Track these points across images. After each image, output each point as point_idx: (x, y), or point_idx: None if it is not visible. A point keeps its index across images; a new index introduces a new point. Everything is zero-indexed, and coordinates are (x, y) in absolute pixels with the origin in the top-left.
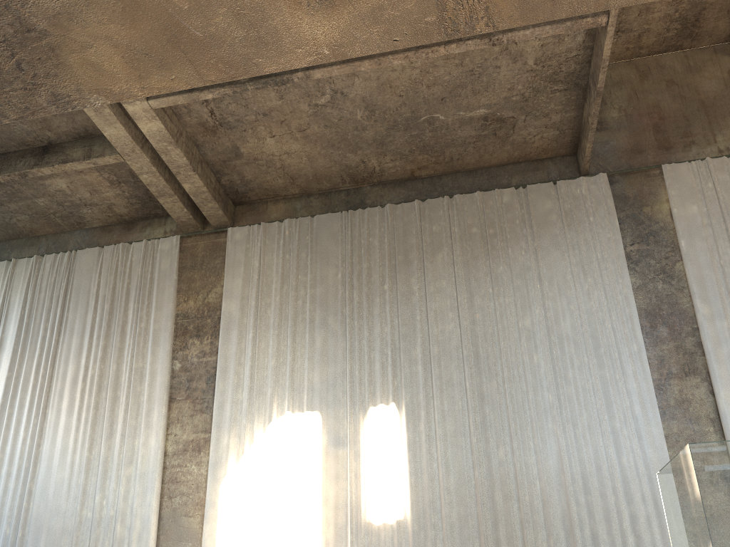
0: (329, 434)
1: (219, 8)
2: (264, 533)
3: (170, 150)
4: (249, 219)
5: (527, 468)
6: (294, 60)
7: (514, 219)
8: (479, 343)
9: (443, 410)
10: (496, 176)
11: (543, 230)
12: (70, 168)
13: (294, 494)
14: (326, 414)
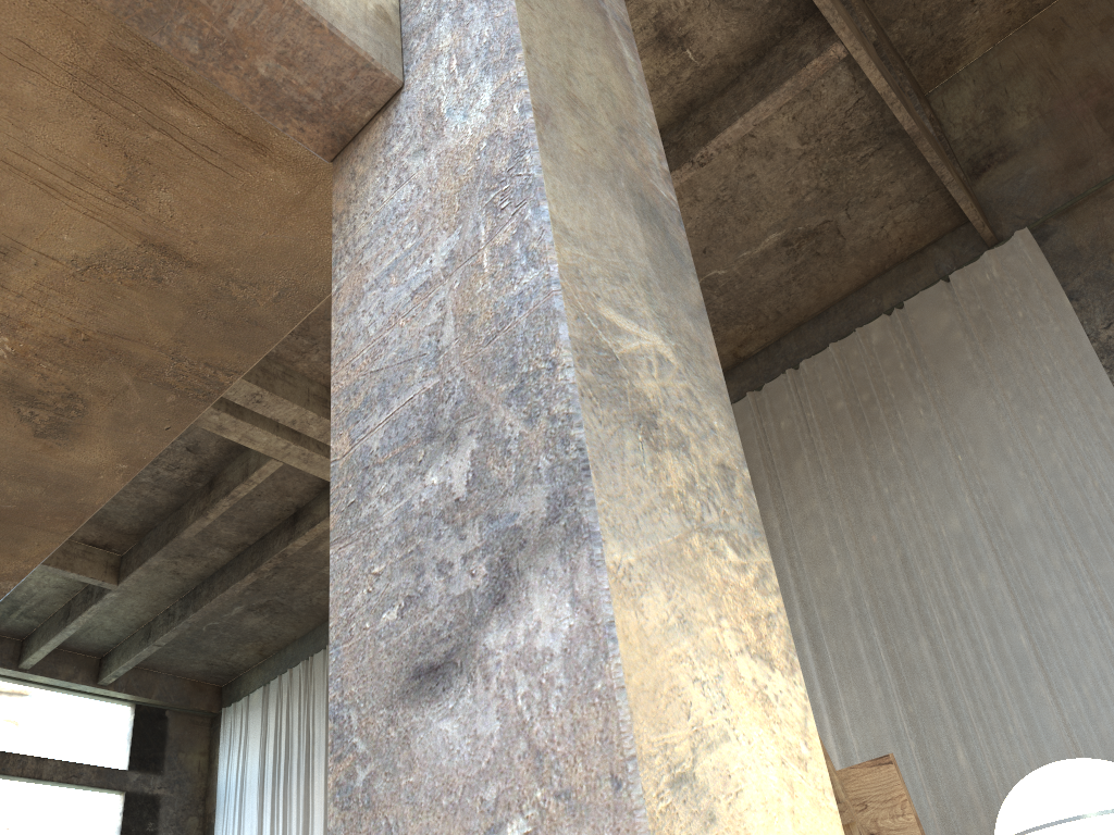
0: None
1: (0, 483)
2: None
3: None
4: None
5: (1012, 773)
6: (108, 485)
7: (895, 364)
8: (886, 582)
9: (856, 707)
10: (858, 307)
11: (945, 363)
12: (322, 529)
13: None
14: None
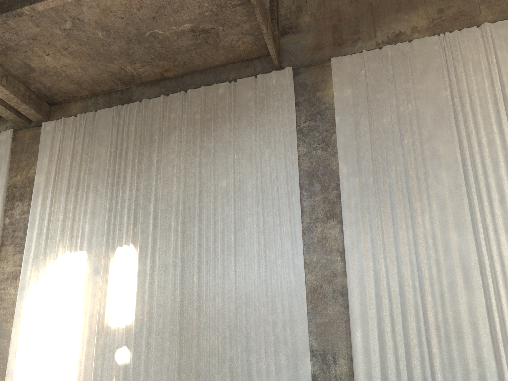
0: (91, 267)
1: None
2: (46, 334)
3: None
4: (58, 115)
5: (211, 288)
6: None
7: (225, 106)
8: (191, 200)
9: (163, 248)
10: (219, 74)
11: (243, 113)
12: None
13: (66, 308)
14: (91, 253)
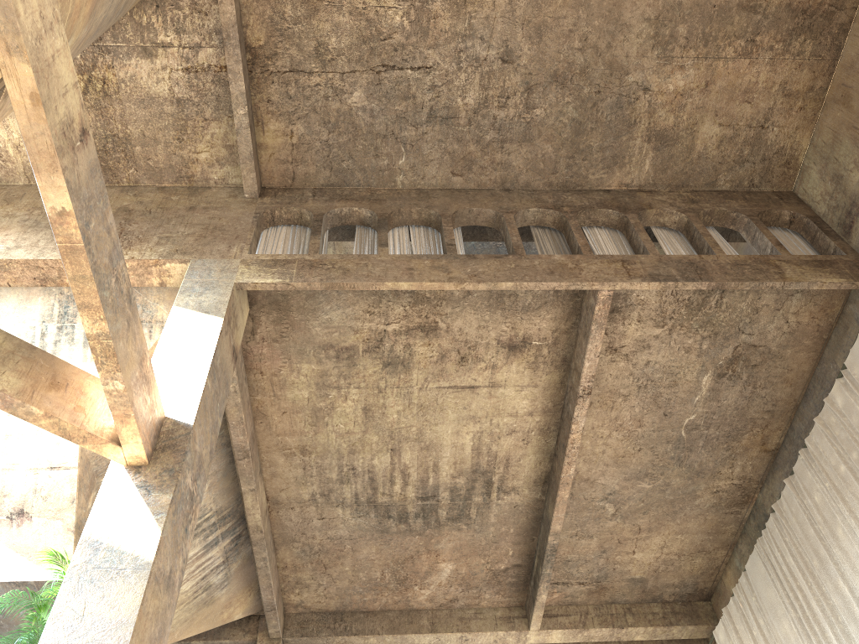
0: None
1: None
2: None
3: (588, 634)
4: (722, 607)
5: None
6: None
7: None
8: None
9: None
10: (825, 376)
11: None
12: None
13: None
14: None
